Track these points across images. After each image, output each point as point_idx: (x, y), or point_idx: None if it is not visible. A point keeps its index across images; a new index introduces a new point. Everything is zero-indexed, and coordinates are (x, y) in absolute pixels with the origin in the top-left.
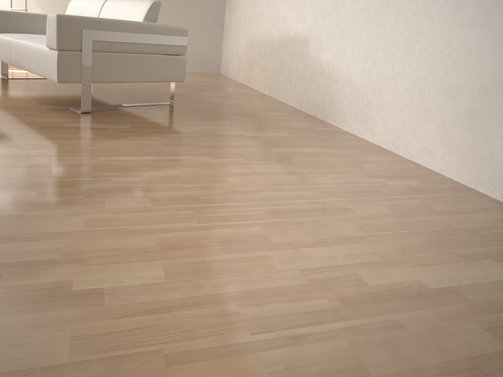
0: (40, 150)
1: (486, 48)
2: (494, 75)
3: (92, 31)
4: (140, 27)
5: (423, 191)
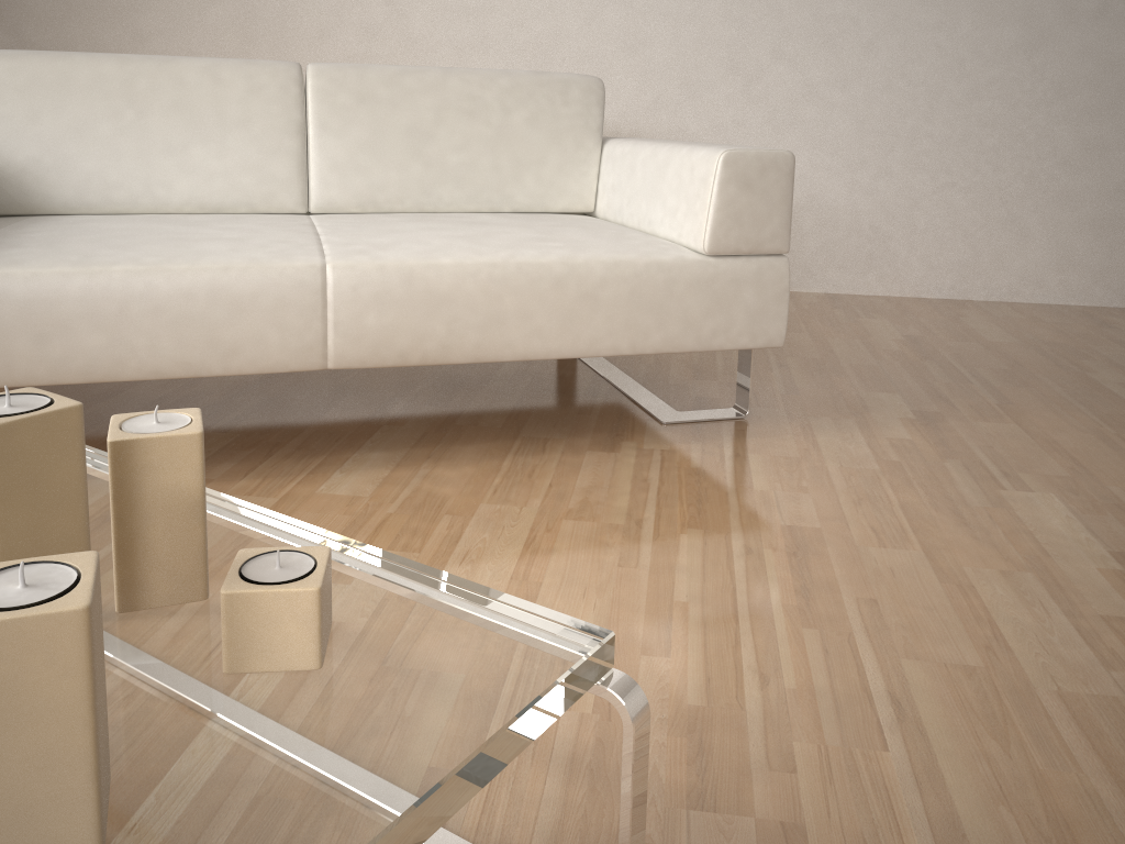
0: None
1: (1114, 142)
2: None
3: None
4: None
5: None
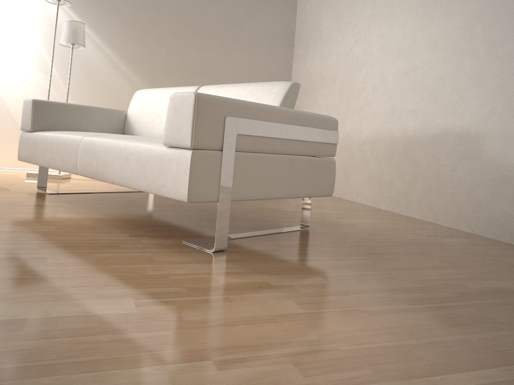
0: (265, 368)
1: None
2: None
3: (237, 119)
4: (290, 116)
5: None
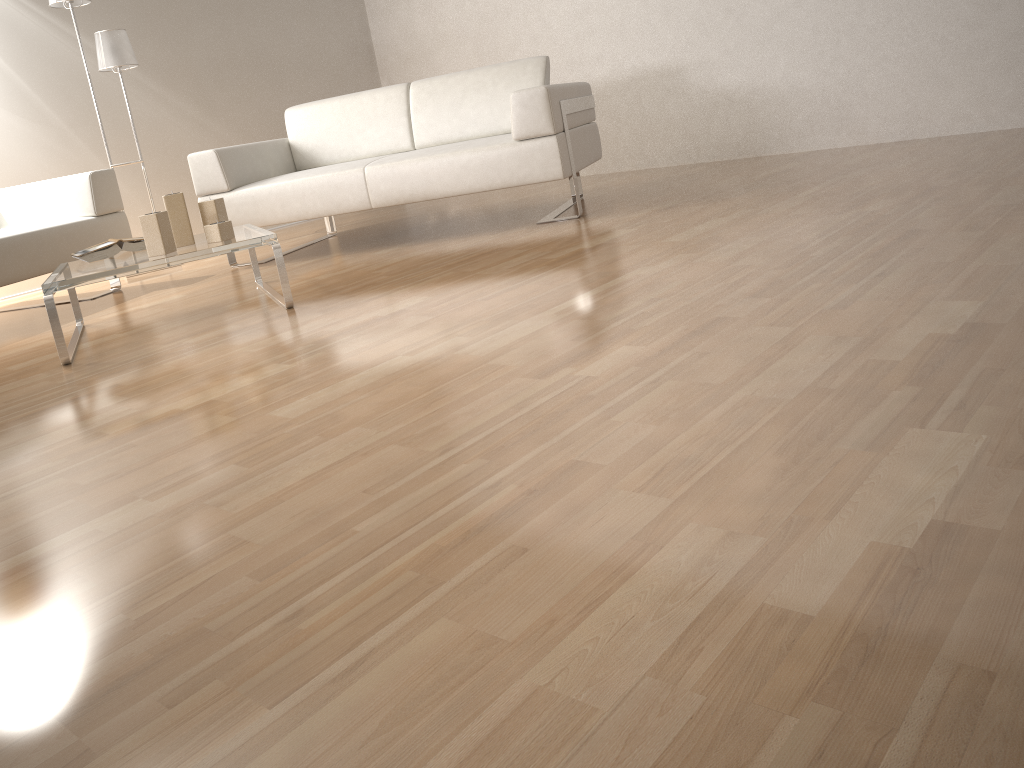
0: (738, 212)
1: None
2: (1021, 19)
3: (563, 102)
4: (576, 90)
5: (1021, 134)
